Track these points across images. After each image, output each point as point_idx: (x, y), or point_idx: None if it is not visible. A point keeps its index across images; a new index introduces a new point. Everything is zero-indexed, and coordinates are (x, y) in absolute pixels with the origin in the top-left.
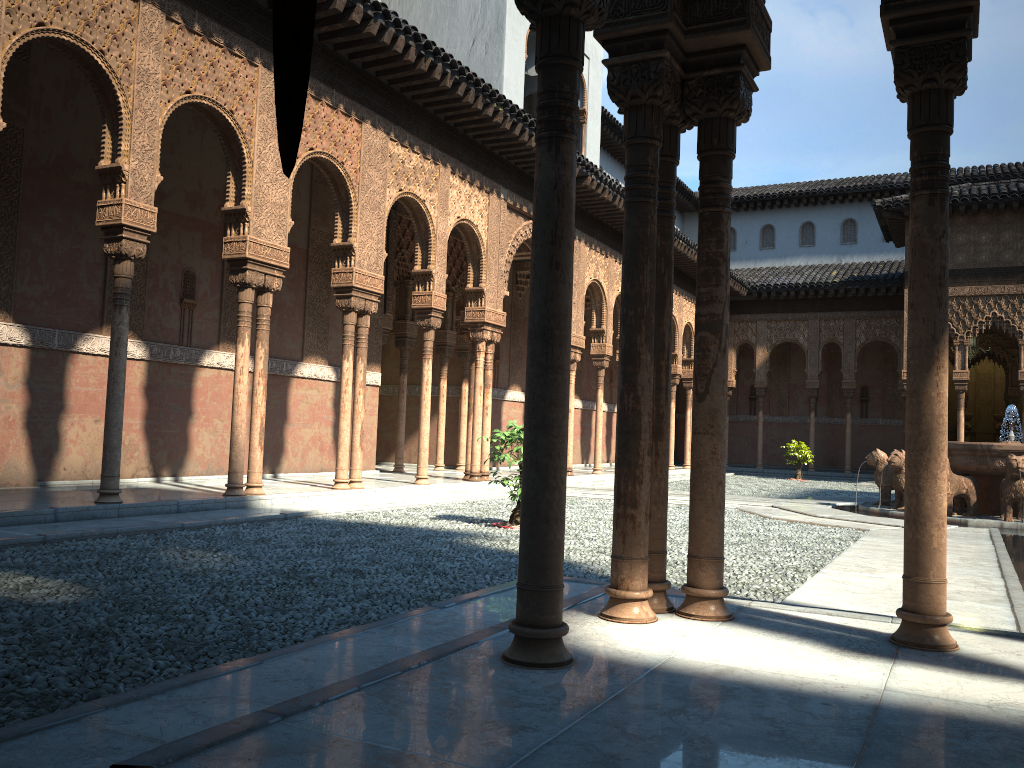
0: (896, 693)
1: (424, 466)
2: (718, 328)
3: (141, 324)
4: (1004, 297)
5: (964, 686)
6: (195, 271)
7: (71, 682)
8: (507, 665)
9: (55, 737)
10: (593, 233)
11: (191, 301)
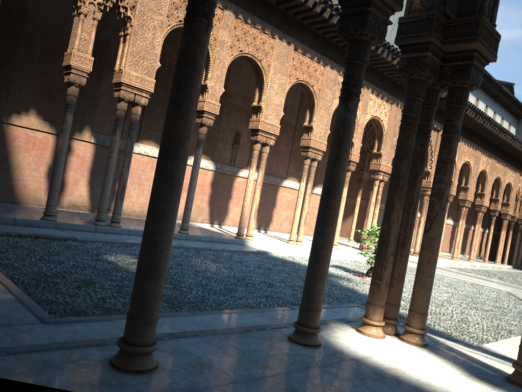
0: None
1: (336, 239)
2: (441, 196)
3: (213, 154)
4: None
5: None
6: (241, 132)
7: (123, 306)
8: (287, 340)
9: (99, 325)
10: None
11: (237, 145)
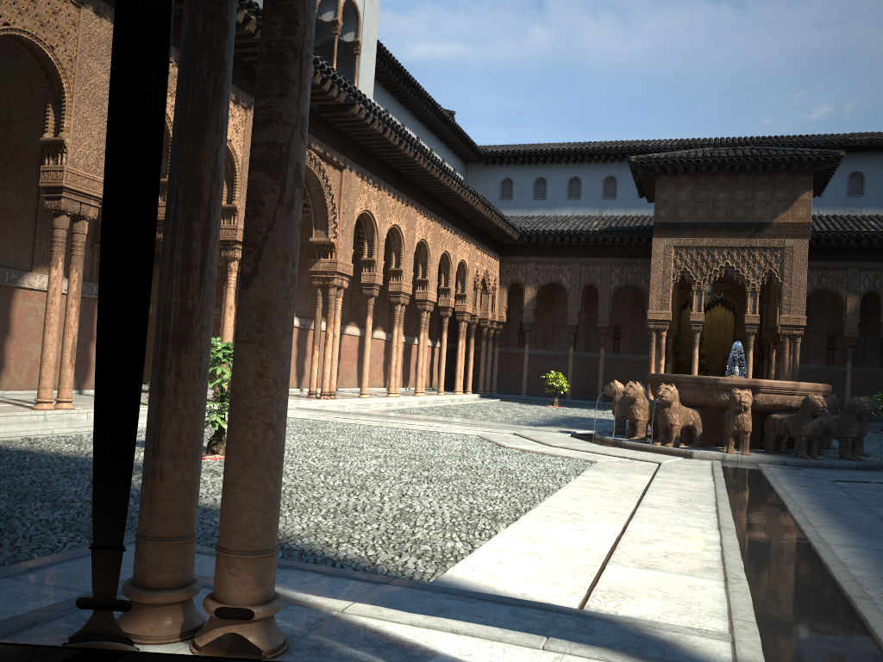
0: None
1: None
2: (280, 167)
3: None
4: (736, 249)
5: None
6: None
7: None
8: None
9: None
10: (366, 165)
11: None
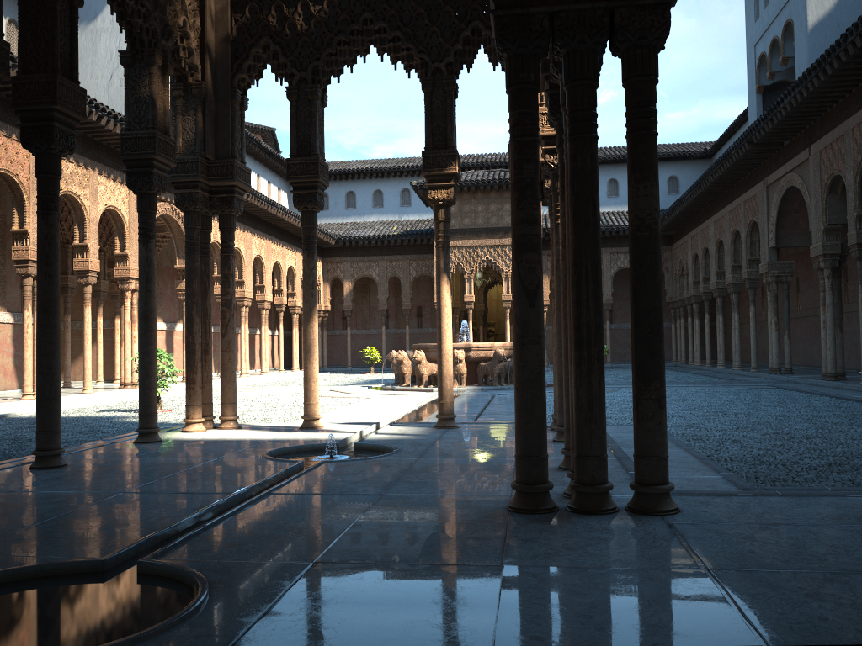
0: (279, 437)
1: (89, 380)
2: (230, 305)
3: None
4: (493, 247)
5: (307, 435)
6: None
7: None
8: (135, 444)
9: None
10: None
11: None
